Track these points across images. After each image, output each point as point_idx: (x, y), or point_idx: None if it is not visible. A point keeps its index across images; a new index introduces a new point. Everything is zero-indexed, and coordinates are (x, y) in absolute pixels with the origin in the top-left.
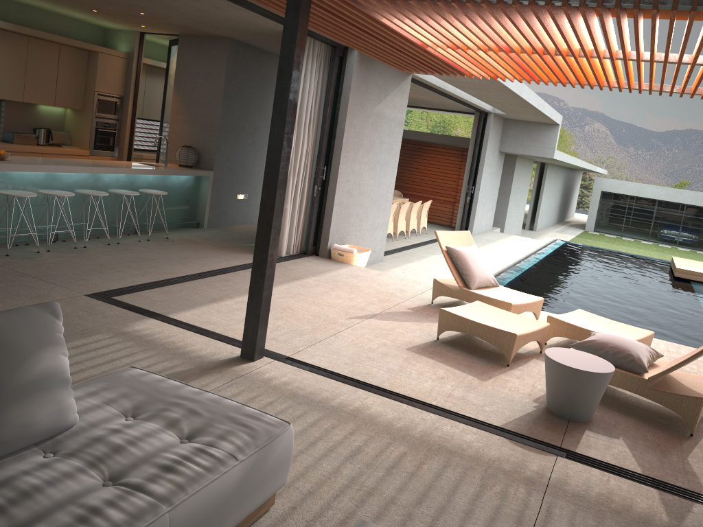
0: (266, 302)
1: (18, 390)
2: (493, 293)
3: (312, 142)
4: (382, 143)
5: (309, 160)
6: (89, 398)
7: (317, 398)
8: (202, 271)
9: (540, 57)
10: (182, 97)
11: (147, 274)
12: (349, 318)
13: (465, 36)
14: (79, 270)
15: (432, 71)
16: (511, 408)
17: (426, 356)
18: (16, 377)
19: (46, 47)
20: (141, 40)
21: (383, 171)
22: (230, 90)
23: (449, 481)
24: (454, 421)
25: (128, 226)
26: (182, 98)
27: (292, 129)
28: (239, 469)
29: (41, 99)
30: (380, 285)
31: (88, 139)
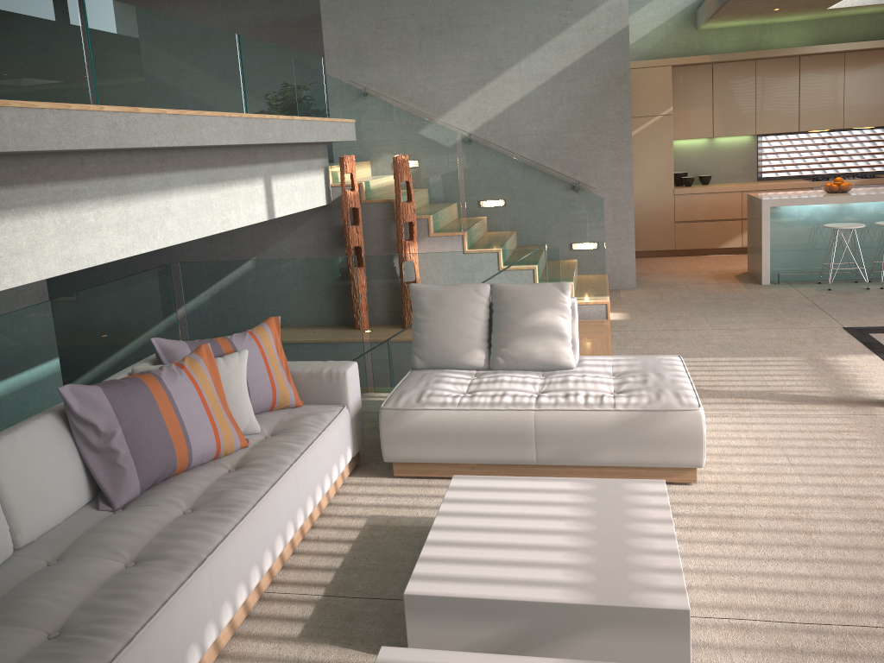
0: None
1: (523, 329)
2: None
3: None
4: None
5: None
6: (609, 361)
7: None
8: None
9: None
10: None
11: None
12: None
13: None
14: (882, 307)
15: None
16: None
17: None
18: (523, 321)
19: None
20: None
21: None
22: None
23: None
24: None
25: None
26: None
27: None
28: (613, 415)
29: None
30: None
31: None
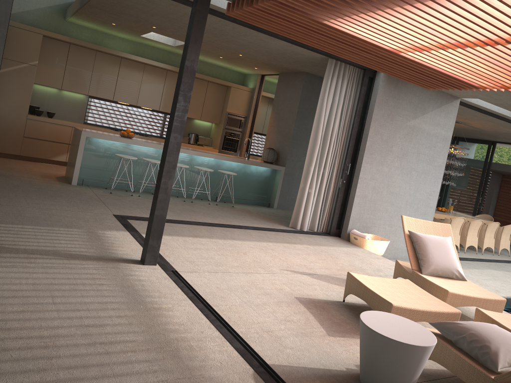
0: (158, 220)
1: None
2: (448, 282)
3: (341, 144)
4: (419, 154)
5: (338, 158)
6: None
7: (142, 293)
8: (219, 223)
9: (492, 46)
10: (275, 115)
11: (175, 216)
12: (283, 269)
13: (396, 28)
14: (137, 205)
15: (446, 85)
16: (316, 360)
17: (305, 306)
18: None
19: (198, 83)
20: (261, 80)
21: (421, 178)
22: (303, 109)
23: (127, 369)
24: (228, 343)
25: (201, 191)
26: (275, 116)
27: (190, 89)
28: None
29: (192, 114)
30: (363, 262)
31: (219, 142)
